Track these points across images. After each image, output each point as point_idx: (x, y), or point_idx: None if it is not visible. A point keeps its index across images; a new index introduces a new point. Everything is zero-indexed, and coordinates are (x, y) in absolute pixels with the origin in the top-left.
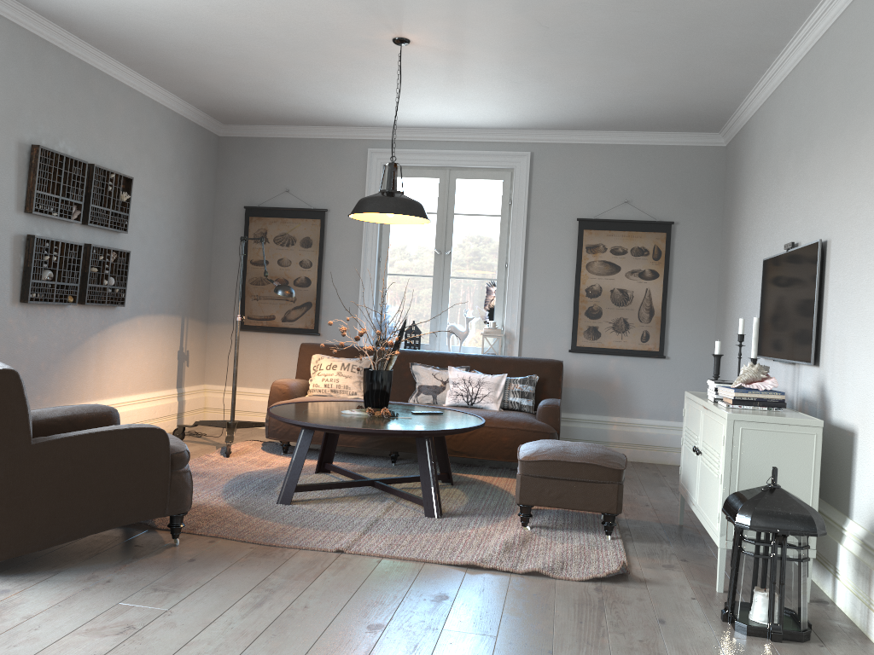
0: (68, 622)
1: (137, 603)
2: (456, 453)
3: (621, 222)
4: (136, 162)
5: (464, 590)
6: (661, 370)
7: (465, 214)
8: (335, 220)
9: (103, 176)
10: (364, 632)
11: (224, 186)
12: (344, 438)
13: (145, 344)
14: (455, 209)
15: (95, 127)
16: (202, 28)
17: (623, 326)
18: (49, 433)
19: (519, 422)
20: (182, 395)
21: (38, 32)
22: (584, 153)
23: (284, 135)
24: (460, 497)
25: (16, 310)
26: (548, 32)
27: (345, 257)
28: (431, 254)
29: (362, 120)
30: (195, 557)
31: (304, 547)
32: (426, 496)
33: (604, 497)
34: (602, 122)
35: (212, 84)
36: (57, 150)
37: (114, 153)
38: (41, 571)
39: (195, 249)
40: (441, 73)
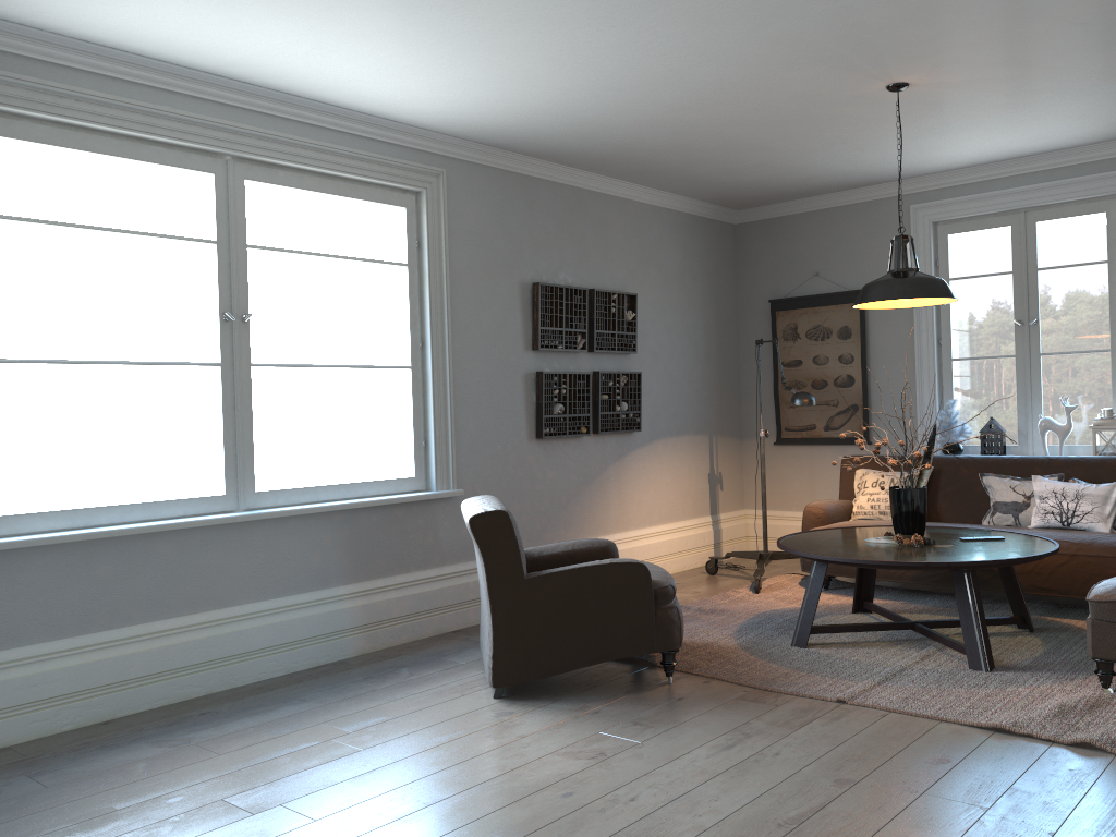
0: (552, 744)
1: (615, 734)
2: (1041, 590)
3: None
4: (639, 276)
5: (975, 756)
6: None
7: (1053, 267)
8: None
9: (605, 299)
10: (829, 785)
11: (744, 280)
12: (891, 571)
13: (669, 469)
14: (1038, 262)
15: (592, 250)
16: (675, 129)
17: None
18: (553, 568)
19: None
20: (717, 523)
21: (529, 172)
22: None
23: (806, 208)
24: (1034, 648)
25: (533, 446)
26: (1090, 28)
27: (894, 344)
28: (1009, 327)
29: (895, 174)
30: (684, 696)
31: (801, 694)
32: (968, 644)
33: None
34: None
35: (707, 176)
36: (557, 282)
37: (615, 271)
38: (542, 699)
39: (717, 357)
40: (969, 105)
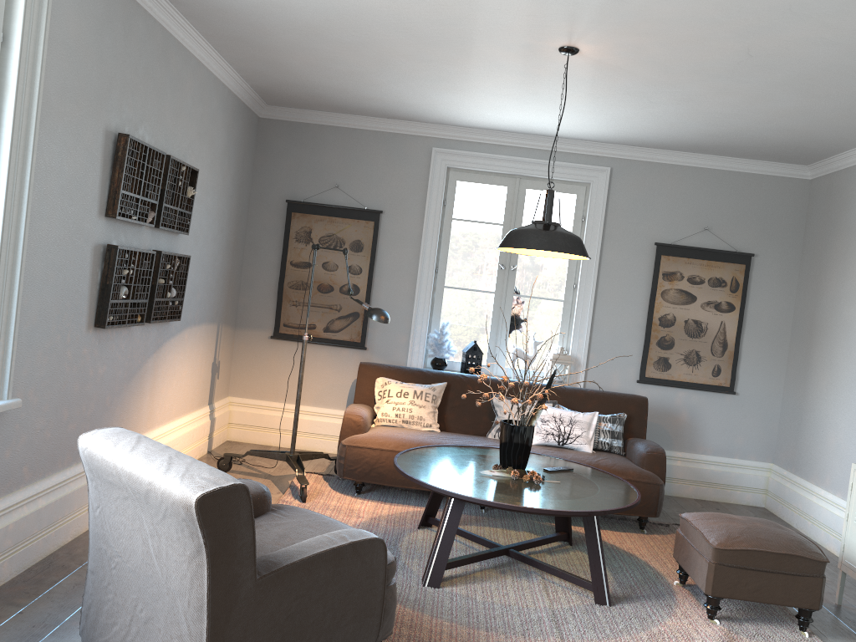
0: None
1: None
2: None
3: (701, 250)
4: (197, 150)
5: None
6: (728, 406)
7: None
8: (389, 223)
9: (175, 170)
10: None
11: (262, 174)
12: None
13: (189, 360)
14: (523, 221)
15: (168, 109)
16: (340, 10)
17: (695, 358)
18: None
19: (628, 472)
20: (213, 412)
21: None
22: (665, 174)
23: (337, 123)
24: None
25: (90, 336)
26: (746, 61)
27: (399, 265)
28: (494, 268)
29: (435, 117)
30: None
31: None
32: (596, 580)
33: (807, 592)
34: (698, 145)
35: (292, 66)
36: (137, 138)
37: (181, 139)
38: None
39: (232, 246)
40: (577, 85)
